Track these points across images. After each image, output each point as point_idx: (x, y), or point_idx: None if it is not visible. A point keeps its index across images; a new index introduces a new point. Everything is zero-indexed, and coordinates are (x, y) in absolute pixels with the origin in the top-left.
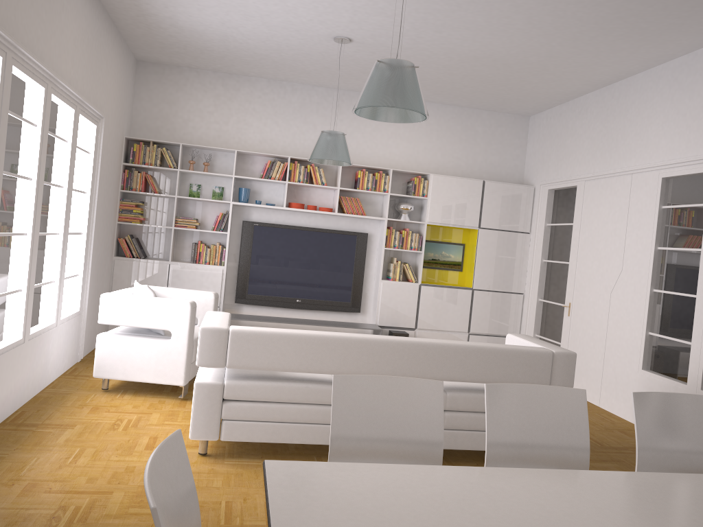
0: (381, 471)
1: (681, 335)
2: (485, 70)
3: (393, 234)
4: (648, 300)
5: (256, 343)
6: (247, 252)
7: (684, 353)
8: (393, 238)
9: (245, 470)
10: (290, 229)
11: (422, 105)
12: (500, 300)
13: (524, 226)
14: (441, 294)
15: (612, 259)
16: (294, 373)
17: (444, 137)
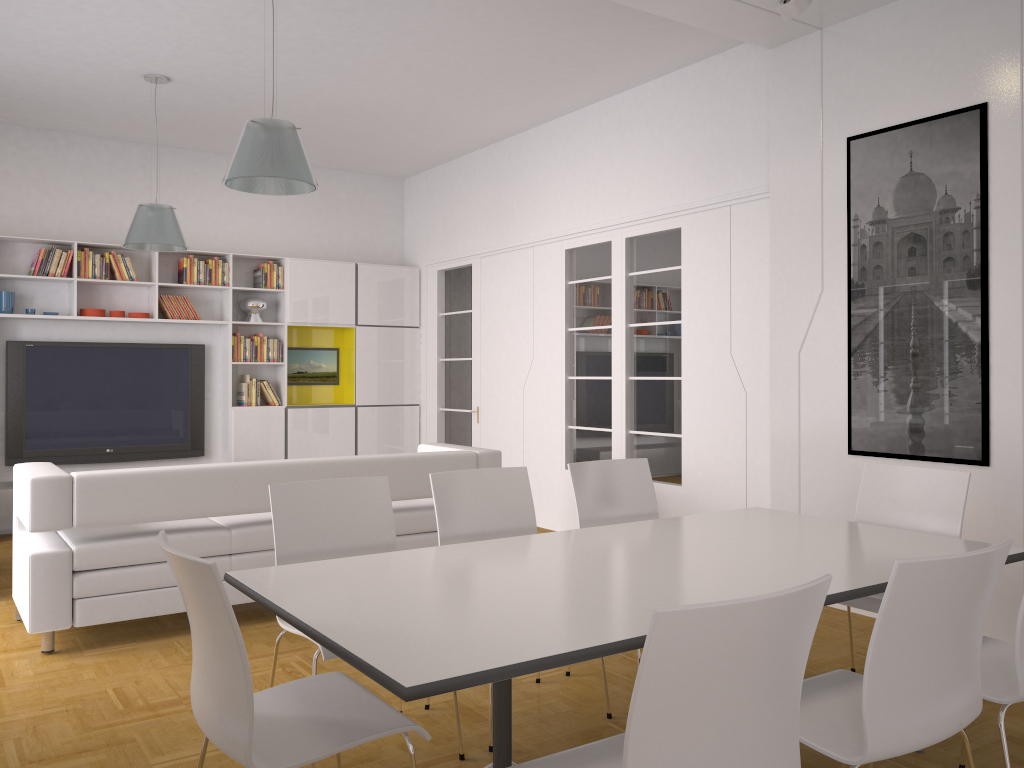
0: (352, 561)
1: (601, 423)
2: (350, 122)
3: (242, 342)
4: (564, 389)
5: (114, 489)
6: (19, 388)
7: (606, 442)
8: (242, 348)
9: (119, 656)
10: (86, 348)
11: (311, 174)
12: (391, 416)
13: (413, 319)
14: (316, 417)
15: (521, 347)
16: (164, 526)
17: (298, 208)
